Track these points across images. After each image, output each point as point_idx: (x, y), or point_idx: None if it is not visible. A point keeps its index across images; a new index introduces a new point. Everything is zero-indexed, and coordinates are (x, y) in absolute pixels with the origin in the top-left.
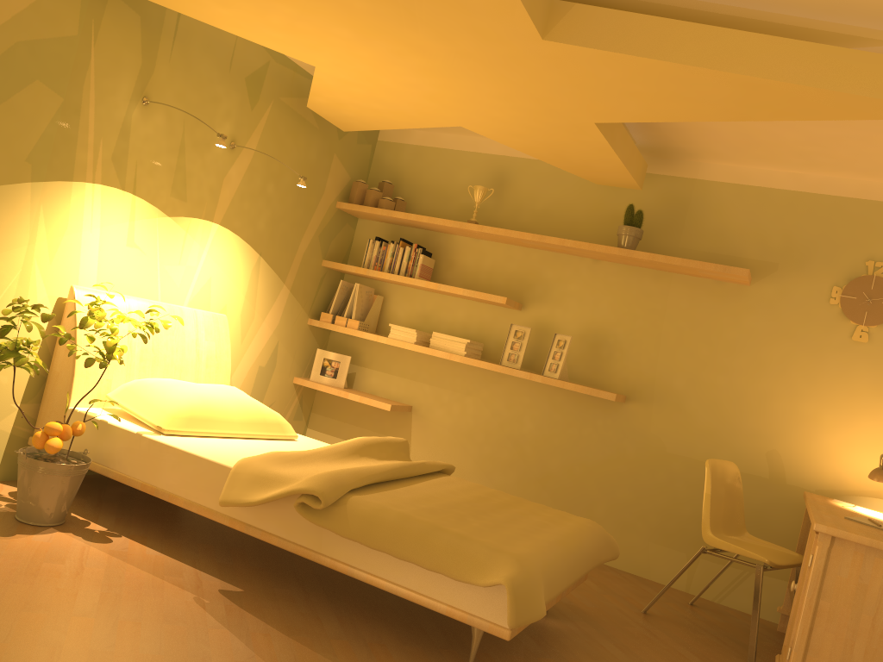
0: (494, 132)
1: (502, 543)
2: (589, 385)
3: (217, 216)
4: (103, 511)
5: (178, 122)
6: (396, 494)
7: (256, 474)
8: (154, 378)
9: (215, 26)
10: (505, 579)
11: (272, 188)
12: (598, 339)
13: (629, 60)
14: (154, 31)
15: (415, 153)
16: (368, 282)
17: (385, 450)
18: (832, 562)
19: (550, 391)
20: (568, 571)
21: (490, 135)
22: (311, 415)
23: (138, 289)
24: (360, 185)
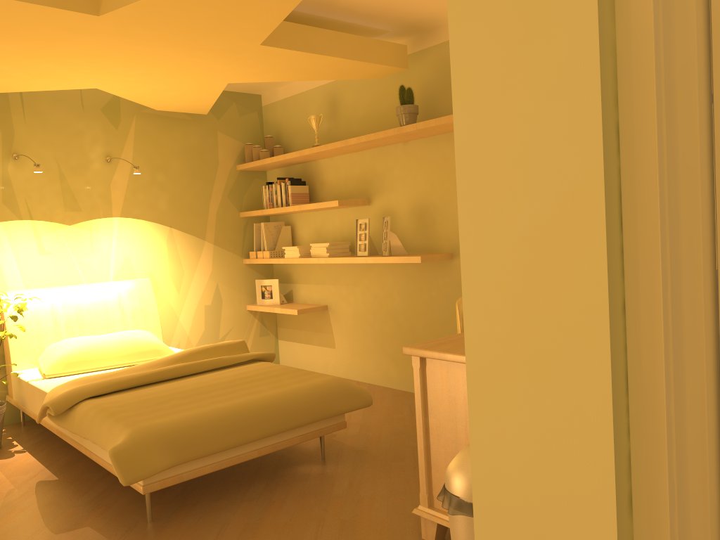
0: (247, 77)
1: (152, 418)
2: (426, 252)
3: (115, 212)
4: (40, 436)
5: (51, 160)
6: (145, 391)
7: (51, 397)
8: (64, 339)
9: (18, 91)
10: (110, 449)
11: (162, 176)
12: (423, 210)
13: (155, 1)
14: (3, 109)
15: (283, 106)
16: (282, 217)
17: (215, 353)
18: (429, 380)
19: (403, 266)
20: (235, 429)
21: (252, 80)
22: (278, 329)
23: (62, 280)
24: (247, 147)
